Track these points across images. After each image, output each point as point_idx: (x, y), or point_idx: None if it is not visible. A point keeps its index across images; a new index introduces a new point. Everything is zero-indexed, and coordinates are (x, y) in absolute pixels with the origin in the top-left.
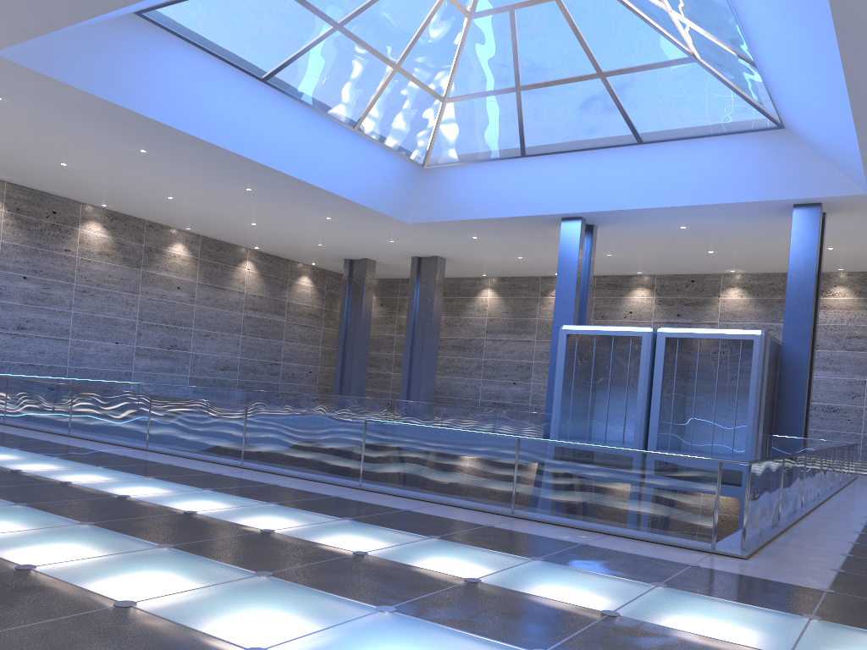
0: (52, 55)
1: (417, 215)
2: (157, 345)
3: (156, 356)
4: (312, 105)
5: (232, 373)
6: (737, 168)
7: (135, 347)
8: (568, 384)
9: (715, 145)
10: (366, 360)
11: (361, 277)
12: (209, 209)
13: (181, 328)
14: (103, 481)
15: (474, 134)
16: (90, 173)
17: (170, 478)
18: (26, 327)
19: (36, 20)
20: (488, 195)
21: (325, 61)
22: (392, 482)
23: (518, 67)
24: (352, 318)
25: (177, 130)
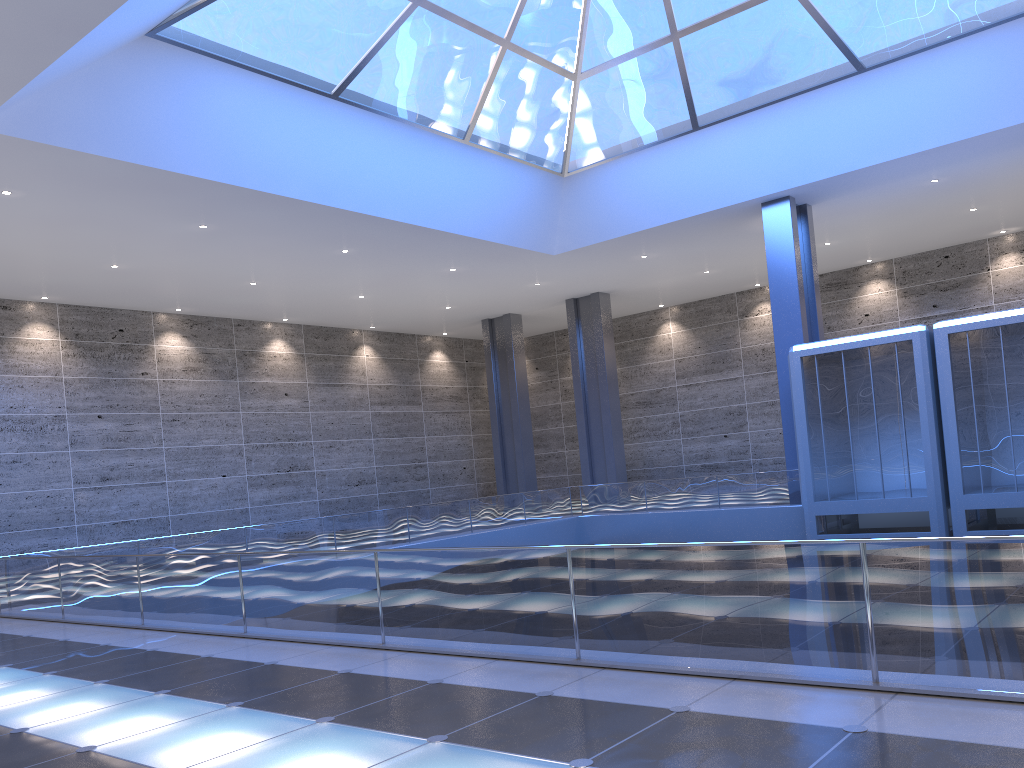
0: (53, 115)
1: (566, 241)
2: (273, 470)
3: (274, 483)
4: (404, 118)
5: (369, 487)
6: (1012, 74)
7: (247, 477)
8: (815, 425)
9: (976, 48)
10: (531, 442)
11: (506, 338)
12: (303, 288)
13: (298, 443)
14: (152, 731)
15: (624, 114)
16: (149, 271)
17: (266, 701)
18: (112, 477)
19: (10, 63)
20: (656, 193)
21: (410, 53)
22: (633, 648)
23: (670, 5)
24: (504, 392)
25: (236, 187)
